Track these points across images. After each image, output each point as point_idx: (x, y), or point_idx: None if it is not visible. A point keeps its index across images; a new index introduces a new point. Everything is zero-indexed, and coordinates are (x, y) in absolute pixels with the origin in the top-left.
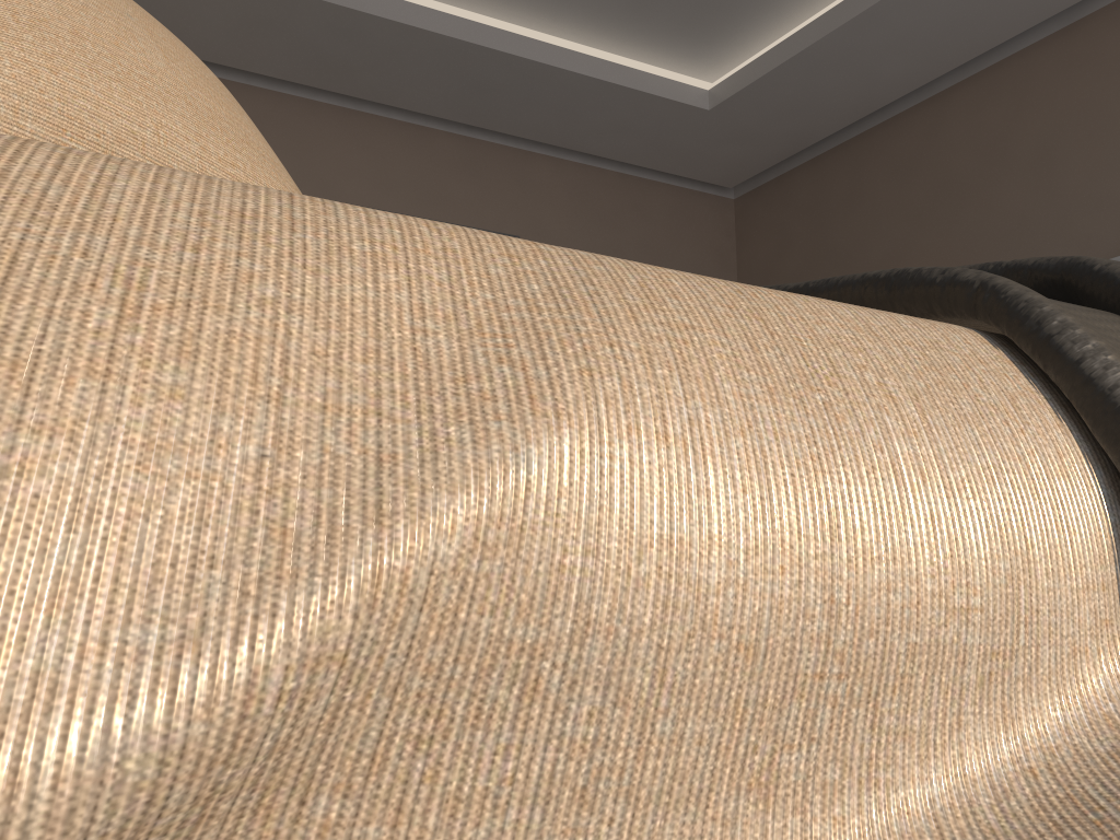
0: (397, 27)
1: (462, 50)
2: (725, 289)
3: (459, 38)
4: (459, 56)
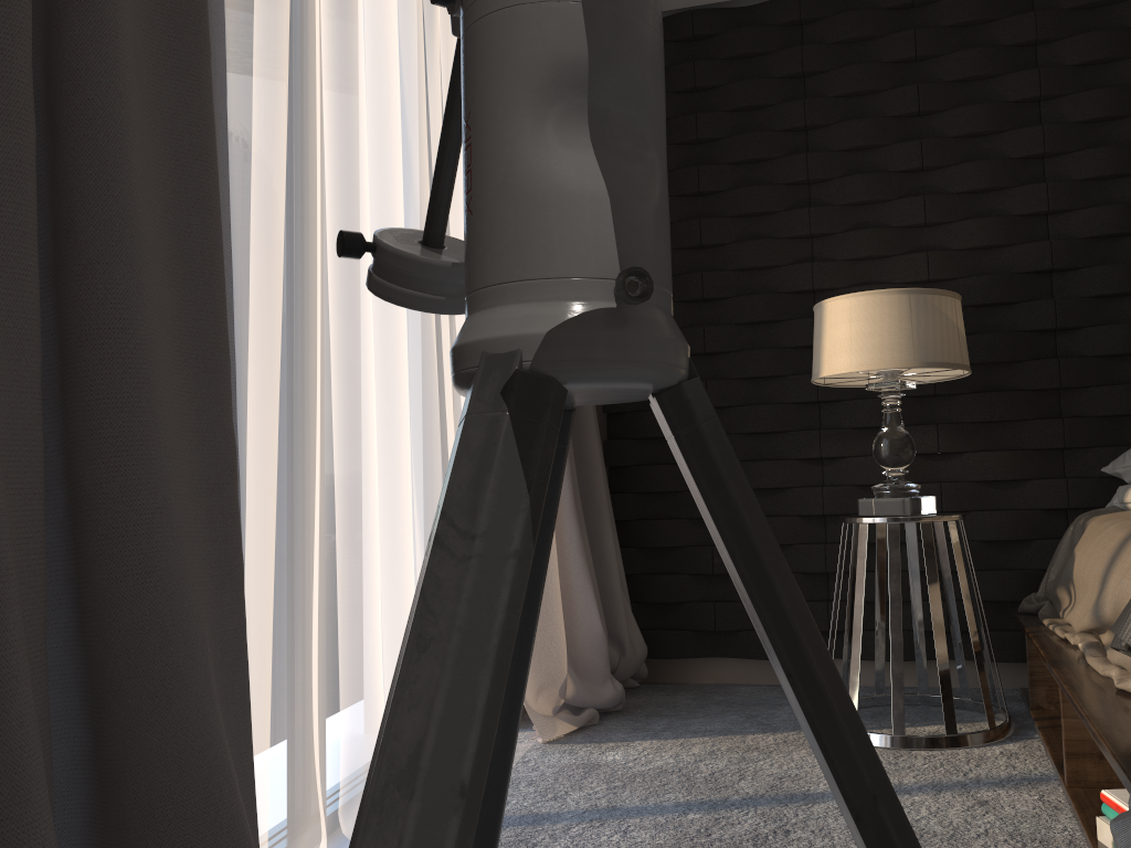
0: None
1: None
2: None
3: None
4: None
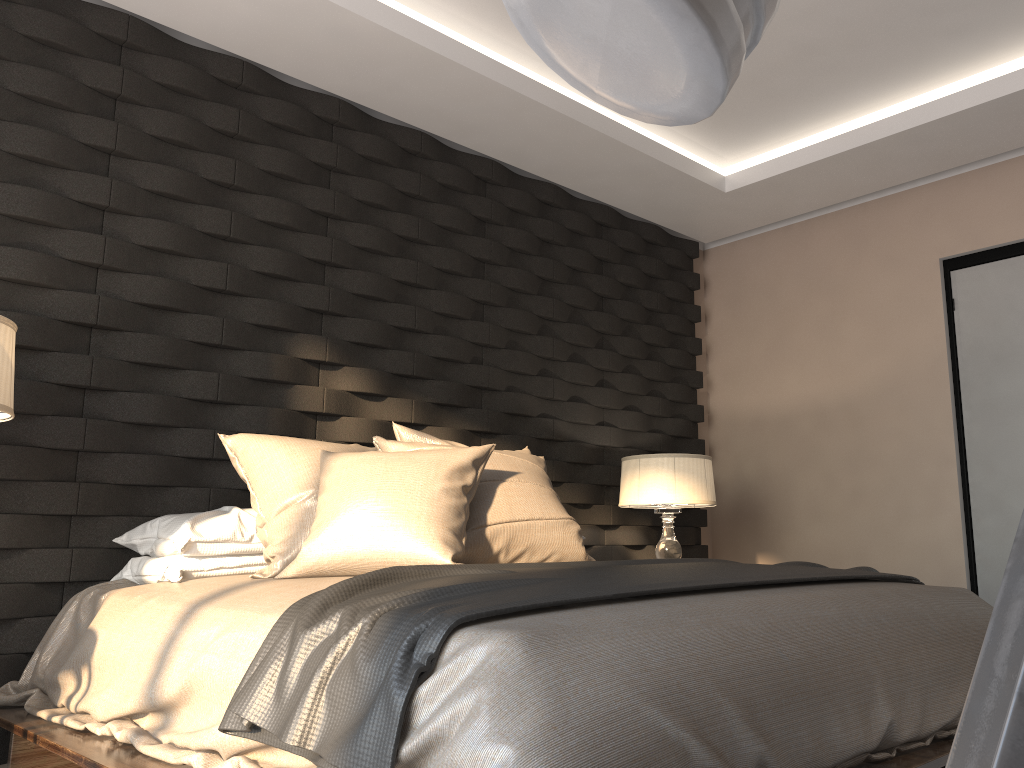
0: (941, 121)
1: (1000, 104)
2: (255, 617)
3: (987, 100)
4: (1004, 106)
